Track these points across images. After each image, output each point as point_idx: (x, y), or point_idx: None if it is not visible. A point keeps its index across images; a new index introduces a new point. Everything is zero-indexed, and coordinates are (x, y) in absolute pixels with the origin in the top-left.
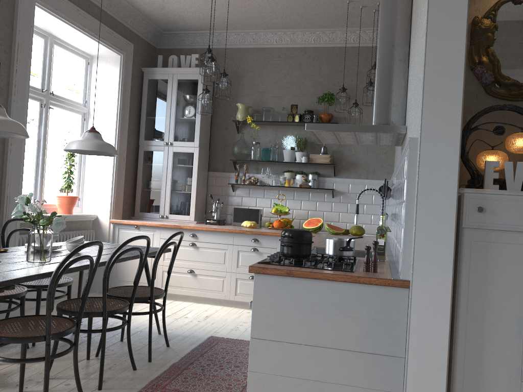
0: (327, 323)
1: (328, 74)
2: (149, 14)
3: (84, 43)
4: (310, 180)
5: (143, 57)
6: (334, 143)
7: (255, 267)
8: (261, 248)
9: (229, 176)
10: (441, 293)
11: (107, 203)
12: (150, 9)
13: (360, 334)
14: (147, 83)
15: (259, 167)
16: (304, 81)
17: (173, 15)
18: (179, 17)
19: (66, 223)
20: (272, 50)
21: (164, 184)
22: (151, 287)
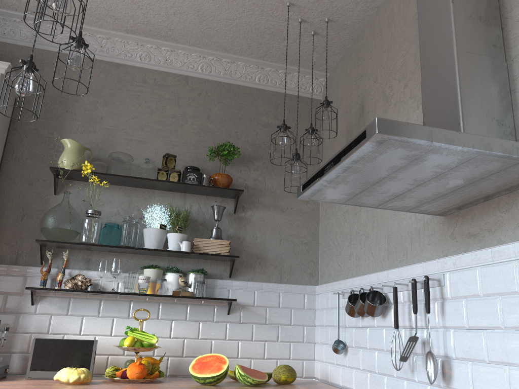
0: None
1: (221, 119)
2: None
3: None
4: (193, 283)
5: None
6: (338, 198)
7: None
8: None
9: (27, 274)
10: None
11: None
12: None
13: None
14: None
15: (93, 257)
16: (183, 124)
17: None
18: None
19: None
20: (133, 70)
21: None
22: None
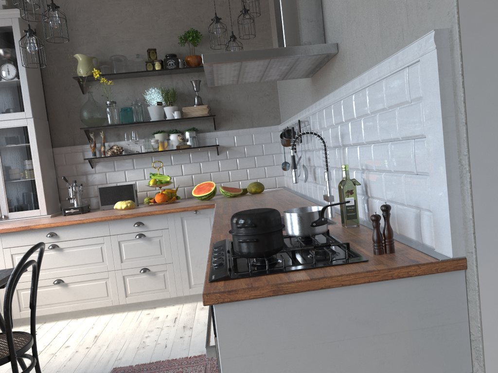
0: (351, 354)
1: (185, 8)
2: None
3: None
4: (188, 138)
5: None
6: (230, 83)
7: (215, 293)
8: (148, 232)
9: (83, 150)
10: None
11: None
12: None
13: (404, 356)
14: None
15: (120, 132)
16: (157, 19)
17: None
18: None
19: None
20: None
21: None
22: (9, 341)
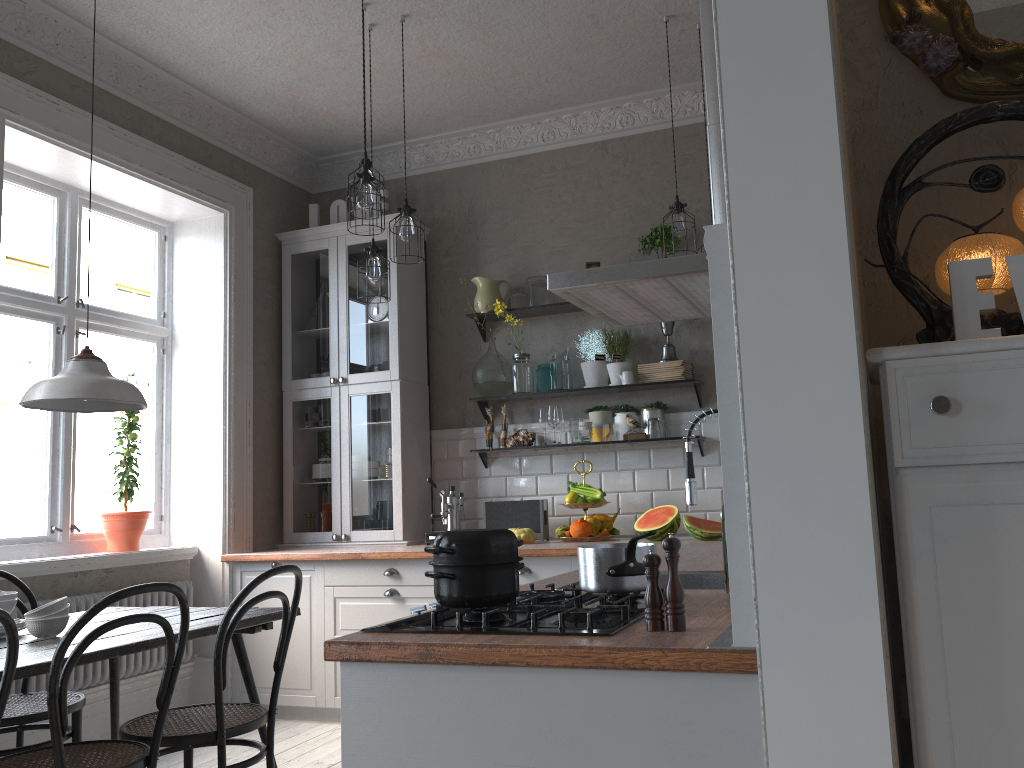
0: None
1: (659, 188)
2: (275, 122)
3: (142, 197)
4: (647, 422)
5: (281, 214)
6: (647, 320)
7: (339, 643)
8: None
9: (475, 436)
10: (853, 683)
11: (216, 521)
12: (274, 113)
13: None
14: (289, 264)
15: (536, 407)
16: (610, 211)
17: (323, 117)
18: (335, 120)
19: (125, 570)
20: (538, 159)
21: (337, 467)
22: (217, 708)
